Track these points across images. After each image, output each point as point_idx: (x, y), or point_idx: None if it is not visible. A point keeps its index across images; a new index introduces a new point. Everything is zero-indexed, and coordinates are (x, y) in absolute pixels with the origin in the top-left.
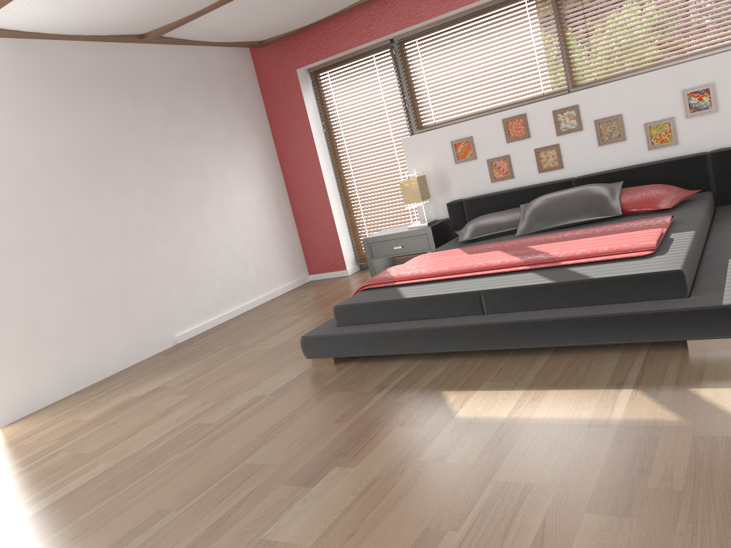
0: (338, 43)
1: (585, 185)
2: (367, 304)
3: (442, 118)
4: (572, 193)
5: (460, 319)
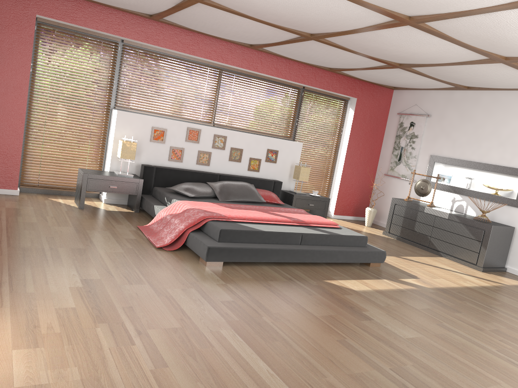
0: (87, 20)
1: (245, 182)
2: (243, 231)
3: (137, 106)
4: (242, 184)
5: (294, 246)
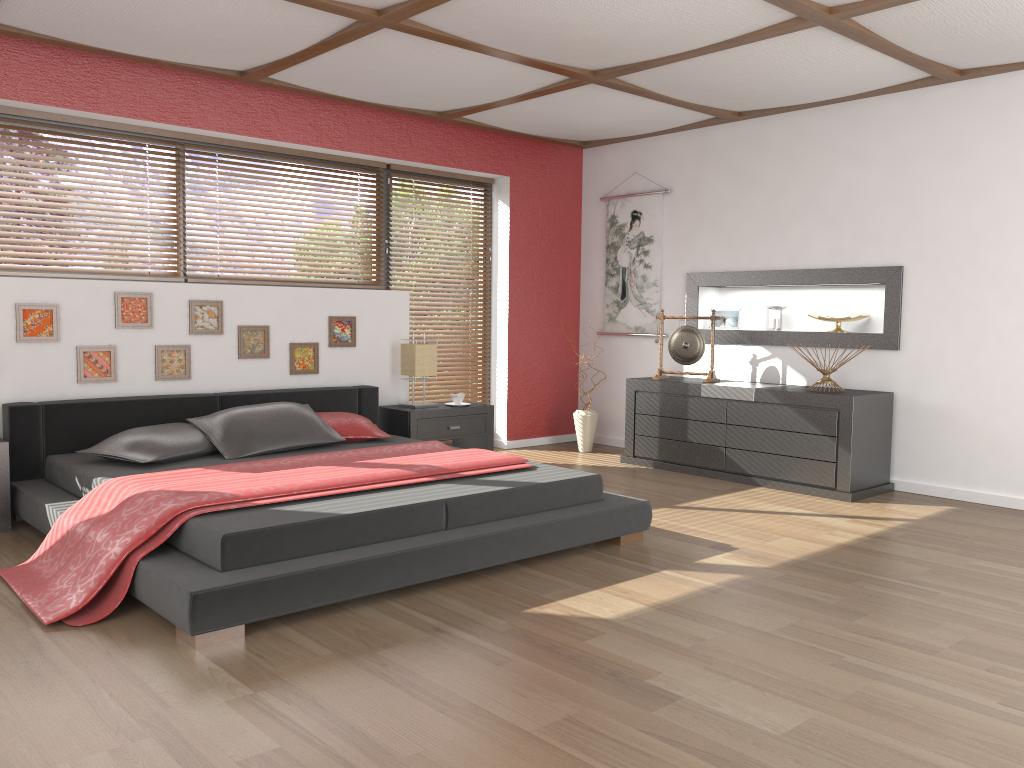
0: None
1: (286, 402)
2: (290, 526)
3: None
4: (280, 409)
5: (431, 536)
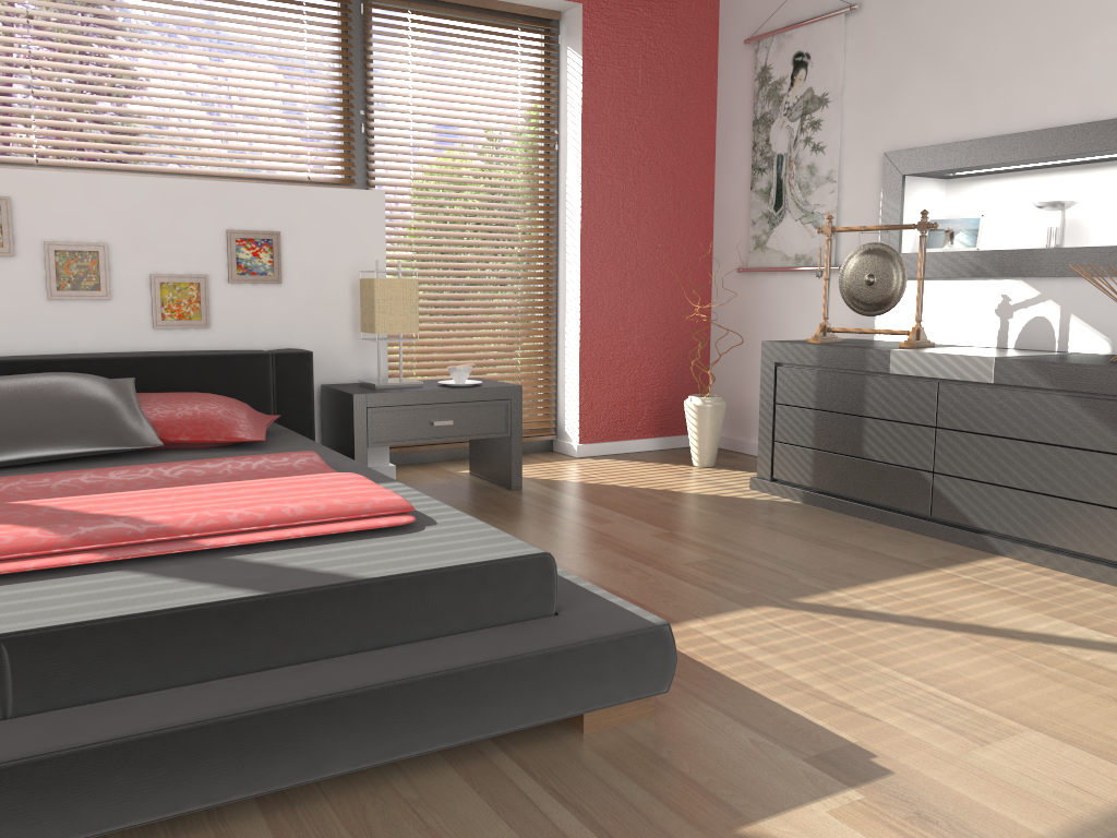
0: None
1: (61, 373)
2: None
3: None
4: (34, 385)
5: None
